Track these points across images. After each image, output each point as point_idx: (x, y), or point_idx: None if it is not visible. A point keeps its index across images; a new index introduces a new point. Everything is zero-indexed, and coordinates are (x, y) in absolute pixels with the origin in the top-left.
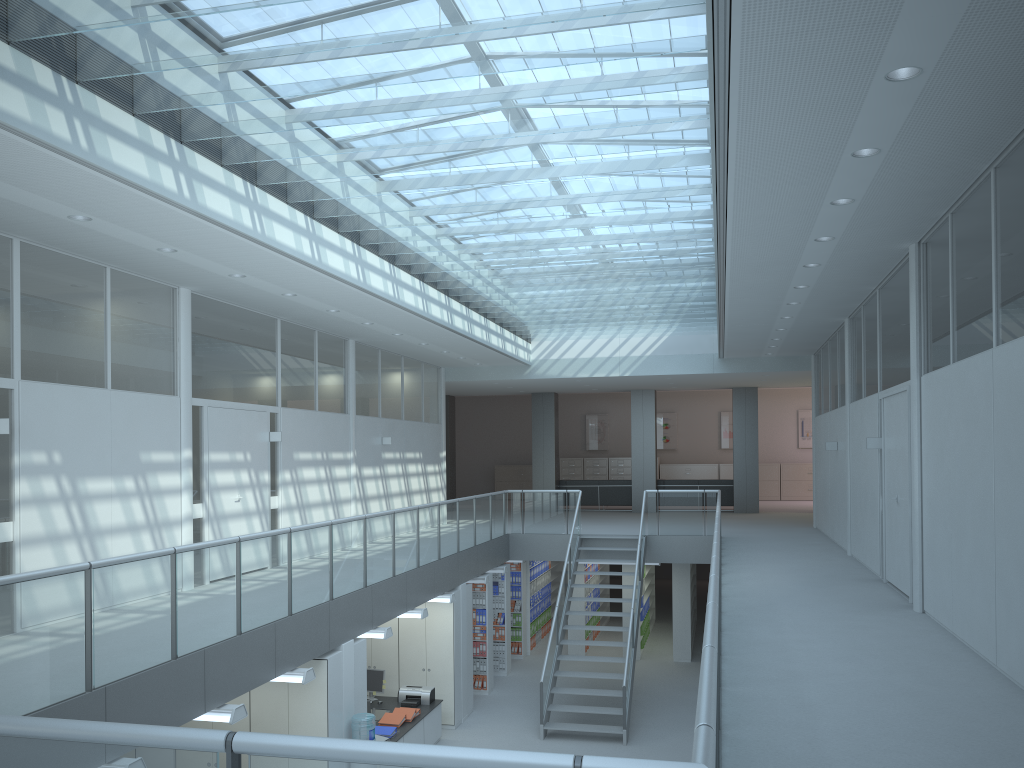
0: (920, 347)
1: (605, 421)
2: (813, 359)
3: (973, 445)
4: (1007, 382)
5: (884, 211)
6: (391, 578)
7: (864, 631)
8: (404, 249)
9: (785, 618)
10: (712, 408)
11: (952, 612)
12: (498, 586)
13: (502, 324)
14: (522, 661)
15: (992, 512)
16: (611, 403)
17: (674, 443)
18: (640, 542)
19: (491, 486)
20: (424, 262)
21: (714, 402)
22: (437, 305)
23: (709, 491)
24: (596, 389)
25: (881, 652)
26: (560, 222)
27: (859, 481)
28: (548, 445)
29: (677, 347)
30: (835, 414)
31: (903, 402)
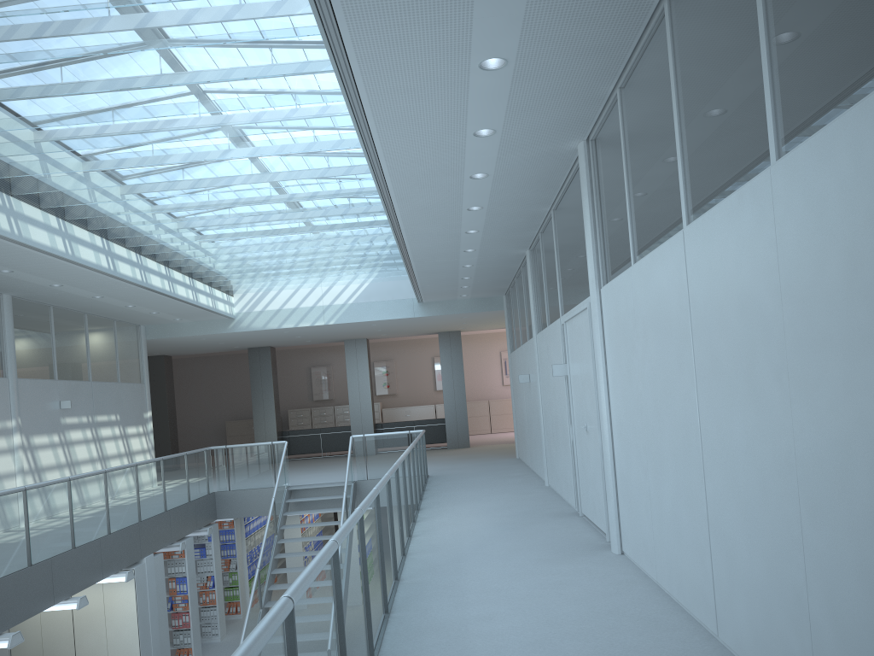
0: (597, 256)
1: (329, 372)
2: (505, 299)
3: (667, 357)
4: (707, 266)
5: (545, 84)
6: (24, 569)
7: (559, 591)
8: (11, 171)
9: (471, 580)
10: (426, 354)
11: (655, 559)
12: (207, 548)
13: (192, 275)
14: (241, 621)
15: (698, 439)
16: (334, 355)
17: (394, 388)
18: (346, 490)
19: (224, 441)
20: (47, 191)
21: (427, 349)
22: (89, 248)
23: (414, 432)
24: (310, 341)
25: (579, 626)
26: (190, 130)
27: (550, 411)
28: (268, 398)
29: (378, 294)
30: (526, 347)
31: (585, 322)
